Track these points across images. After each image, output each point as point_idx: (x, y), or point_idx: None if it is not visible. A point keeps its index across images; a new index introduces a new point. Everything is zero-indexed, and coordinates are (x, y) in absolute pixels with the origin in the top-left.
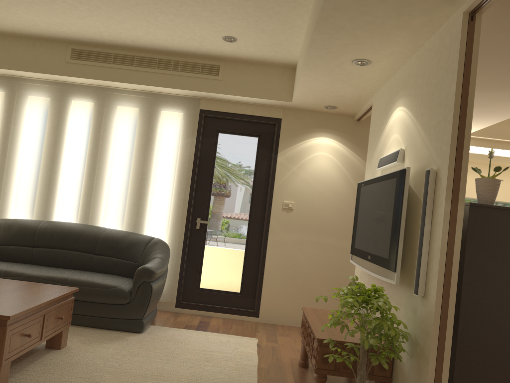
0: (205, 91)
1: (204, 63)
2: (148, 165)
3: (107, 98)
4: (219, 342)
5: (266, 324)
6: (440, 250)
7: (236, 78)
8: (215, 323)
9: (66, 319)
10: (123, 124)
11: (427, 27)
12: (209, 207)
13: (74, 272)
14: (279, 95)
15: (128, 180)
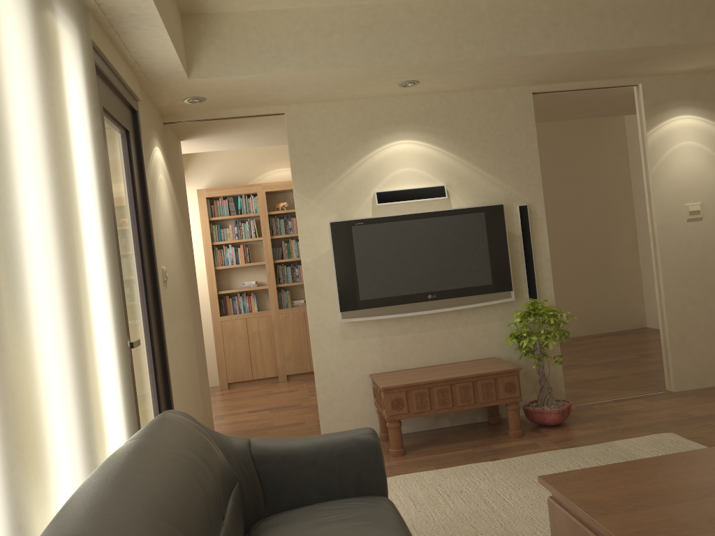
0: (158, 9)
1: None
2: (73, 198)
3: None
4: None
5: None
6: (550, 261)
7: None
8: None
9: None
10: (14, 26)
11: (494, 86)
12: None
13: None
14: (183, 60)
15: (60, 257)
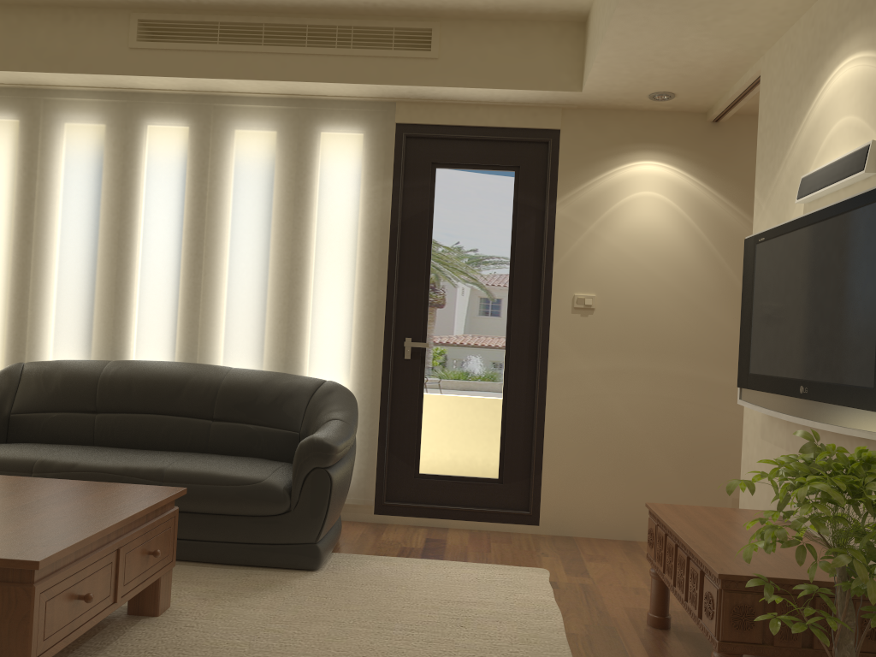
0: (406, 83)
1: (400, 26)
2: (302, 241)
3: (214, 116)
4: (474, 582)
5: (556, 538)
6: None
7: (467, 52)
8: (456, 541)
9: (166, 554)
10: (248, 164)
11: None
12: (428, 316)
13: (175, 456)
14: (555, 79)
15: (267, 273)
